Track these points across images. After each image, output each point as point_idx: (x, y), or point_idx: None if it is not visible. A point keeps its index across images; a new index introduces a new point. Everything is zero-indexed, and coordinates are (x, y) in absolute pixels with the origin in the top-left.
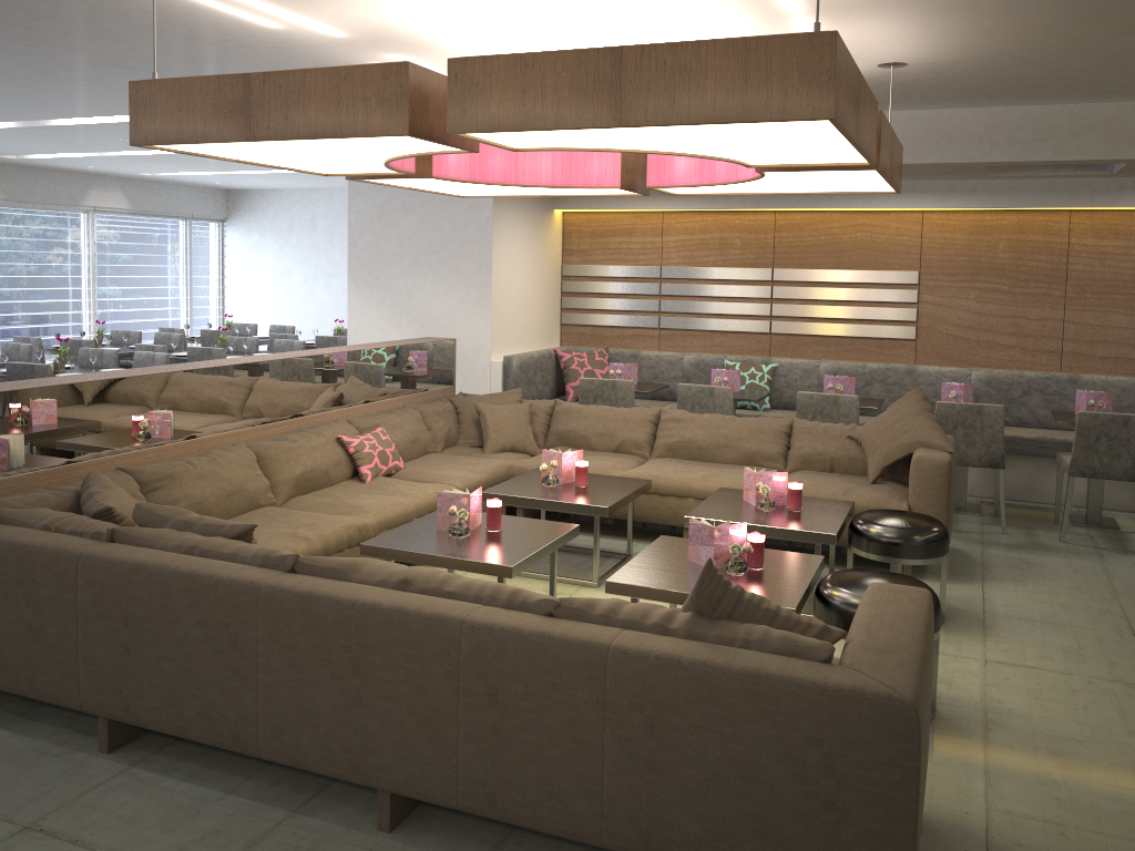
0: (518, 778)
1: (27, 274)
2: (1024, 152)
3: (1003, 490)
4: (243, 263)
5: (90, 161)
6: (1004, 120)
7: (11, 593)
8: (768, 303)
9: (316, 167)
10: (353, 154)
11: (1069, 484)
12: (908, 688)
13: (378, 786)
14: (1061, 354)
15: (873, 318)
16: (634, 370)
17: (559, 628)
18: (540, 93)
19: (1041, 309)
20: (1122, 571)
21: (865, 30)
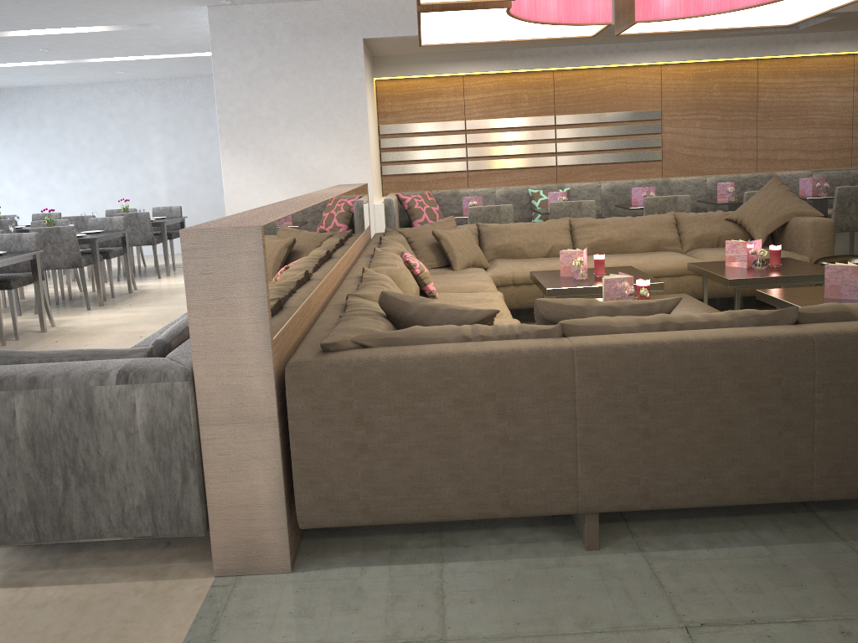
0: None
1: None
2: None
3: None
4: None
5: None
6: None
7: (476, 410)
8: (553, 142)
9: None
10: None
11: None
12: None
13: None
14: (756, 160)
15: (632, 147)
16: (481, 201)
17: None
18: None
19: (742, 130)
20: None
21: None
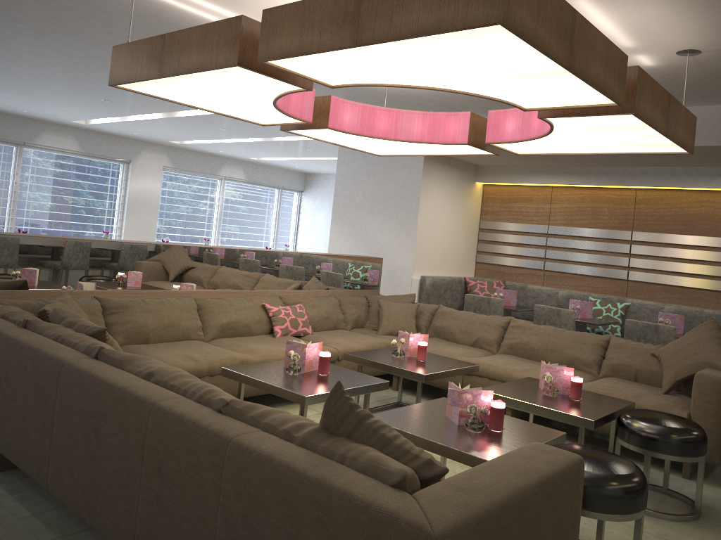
0: None
1: (182, 211)
2: None
3: None
4: (309, 218)
5: (217, 146)
6: None
7: None
8: (627, 257)
9: (247, 116)
10: (245, 97)
11: None
12: (446, 525)
13: (97, 528)
14: None
15: (713, 274)
16: (514, 295)
17: (211, 420)
18: (311, 27)
19: None
20: None
21: (642, 13)
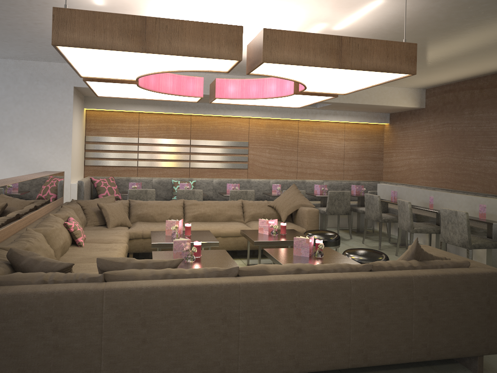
0: (377, 343)
1: None
2: None
3: None
4: None
5: None
6: None
7: (39, 328)
8: (188, 154)
9: (94, 72)
10: (154, 67)
11: (326, 218)
12: None
13: (308, 370)
14: (297, 172)
15: (232, 160)
16: (140, 185)
17: (386, 274)
18: (307, 50)
19: (290, 156)
20: (354, 245)
21: None
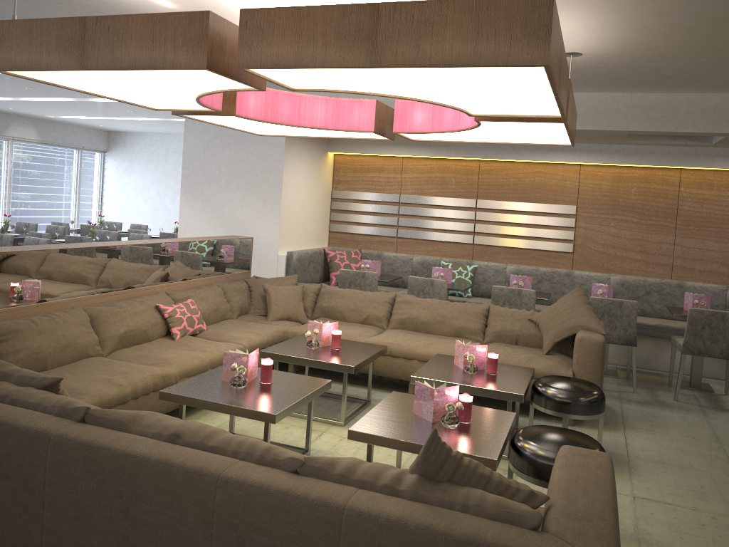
0: None
1: None
2: (655, 125)
3: (635, 361)
4: (116, 181)
5: (9, 104)
6: (642, 102)
7: None
8: (473, 223)
9: (146, 102)
10: (170, 89)
11: (681, 359)
12: None
13: None
14: (672, 266)
15: (544, 236)
16: (378, 265)
17: (302, 487)
18: (312, 38)
19: (659, 235)
20: (721, 424)
21: None
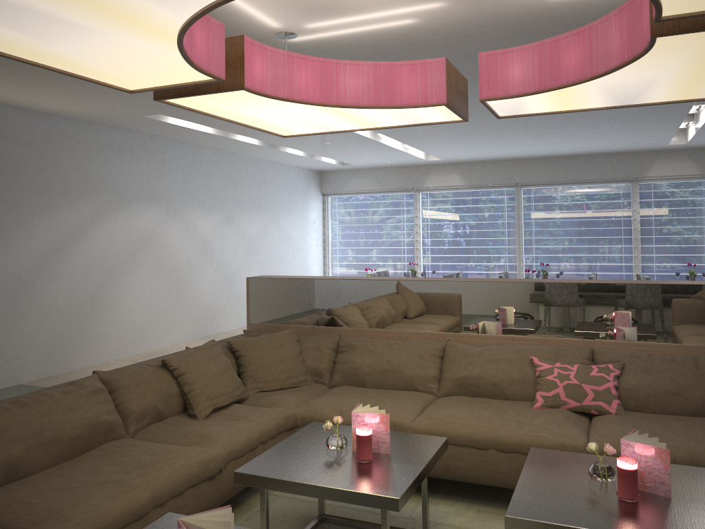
0: None
1: None
2: None
3: None
4: None
5: None
6: None
7: None
8: None
9: (415, 119)
10: (309, 110)
11: None
12: None
13: None
14: None
15: None
16: None
17: None
18: None
19: None
20: None
21: None
